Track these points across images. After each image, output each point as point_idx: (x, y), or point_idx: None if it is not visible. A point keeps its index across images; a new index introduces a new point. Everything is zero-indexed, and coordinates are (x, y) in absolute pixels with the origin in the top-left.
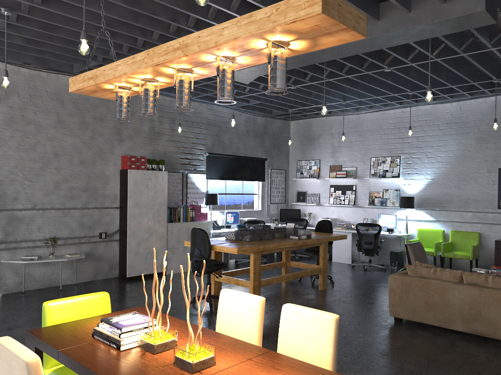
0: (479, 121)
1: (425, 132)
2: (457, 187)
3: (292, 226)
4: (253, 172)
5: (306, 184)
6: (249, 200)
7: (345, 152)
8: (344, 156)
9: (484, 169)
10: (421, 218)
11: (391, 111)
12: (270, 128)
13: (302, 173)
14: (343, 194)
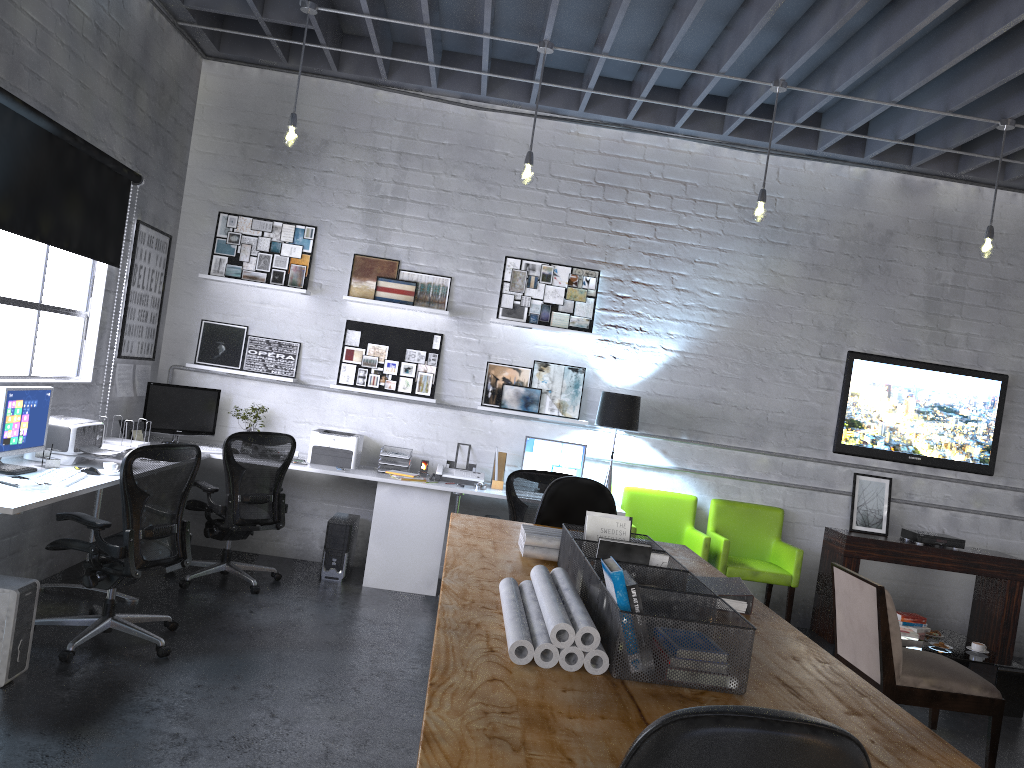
0: (818, 221)
1: (679, 216)
2: (743, 385)
3: (620, 529)
4: (93, 218)
5: (249, 303)
6: (56, 339)
7: (419, 220)
8: (412, 232)
9: (813, 348)
10: (635, 459)
11: (588, 129)
12: (158, 58)
13: (237, 260)
14: (396, 357)
